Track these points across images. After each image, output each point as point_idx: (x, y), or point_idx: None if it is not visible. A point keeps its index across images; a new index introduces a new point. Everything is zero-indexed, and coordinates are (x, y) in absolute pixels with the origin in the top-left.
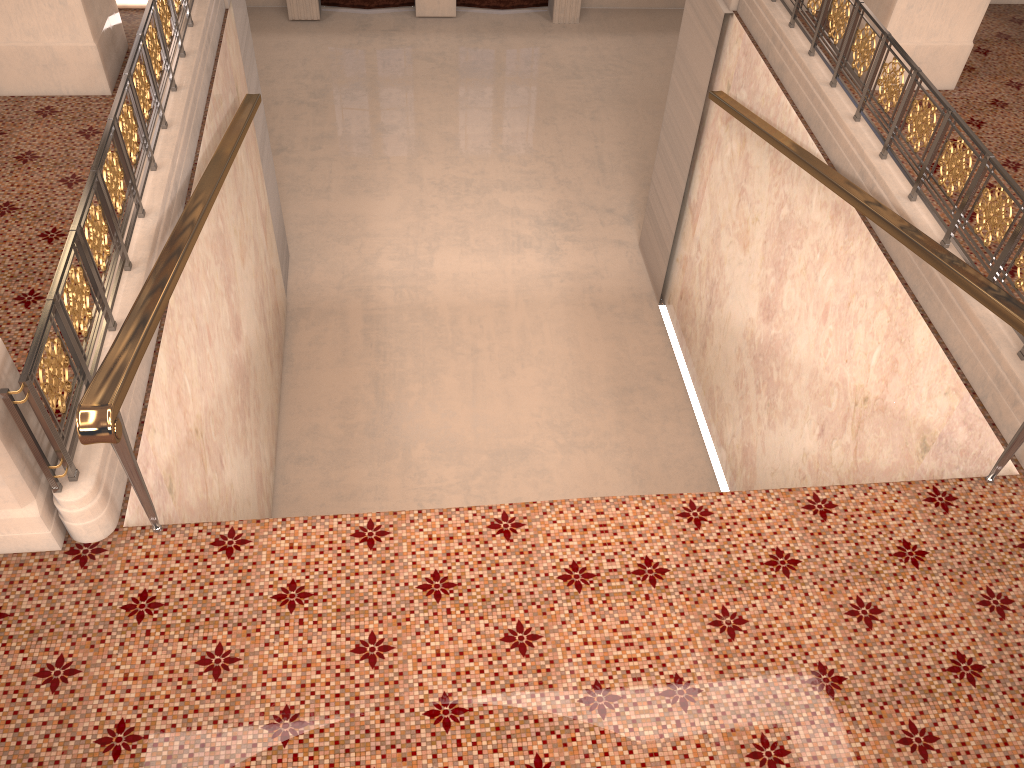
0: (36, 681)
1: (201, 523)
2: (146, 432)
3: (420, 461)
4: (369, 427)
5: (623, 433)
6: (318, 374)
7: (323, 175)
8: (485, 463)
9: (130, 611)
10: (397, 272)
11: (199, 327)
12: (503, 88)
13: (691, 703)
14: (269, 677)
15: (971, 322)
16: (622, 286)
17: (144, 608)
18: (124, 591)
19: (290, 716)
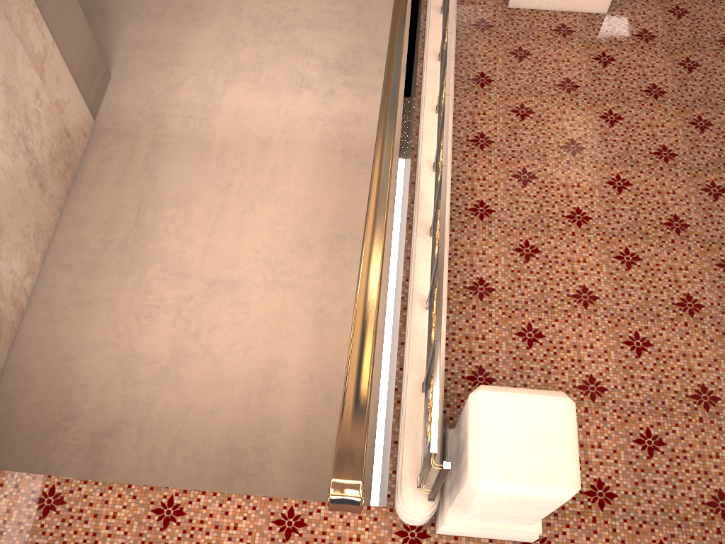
0: None
1: None
2: None
3: (151, 280)
4: (122, 244)
5: (322, 277)
6: (98, 191)
7: (162, 1)
8: (201, 289)
9: None
10: (191, 102)
11: None
12: None
13: None
14: None
15: (410, 331)
16: (374, 136)
17: None
18: None
19: None
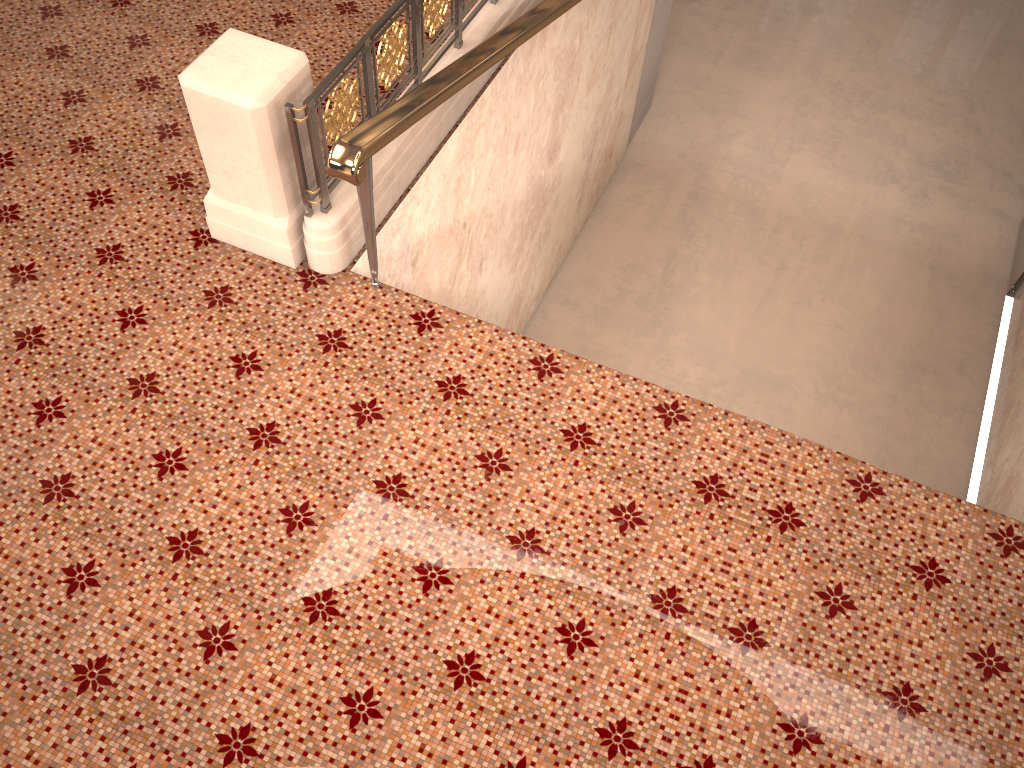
0: (228, 362)
1: (411, 295)
2: (408, 200)
3: (673, 350)
4: (642, 298)
5: (890, 408)
6: (620, 230)
7: (721, 38)
8: (734, 378)
9: (321, 341)
10: (745, 160)
11: (508, 131)
12: (960, 3)
13: (752, 651)
14: (399, 444)
15: None
16: (975, 260)
17: (333, 344)
18: (325, 323)
19: (398, 483)
